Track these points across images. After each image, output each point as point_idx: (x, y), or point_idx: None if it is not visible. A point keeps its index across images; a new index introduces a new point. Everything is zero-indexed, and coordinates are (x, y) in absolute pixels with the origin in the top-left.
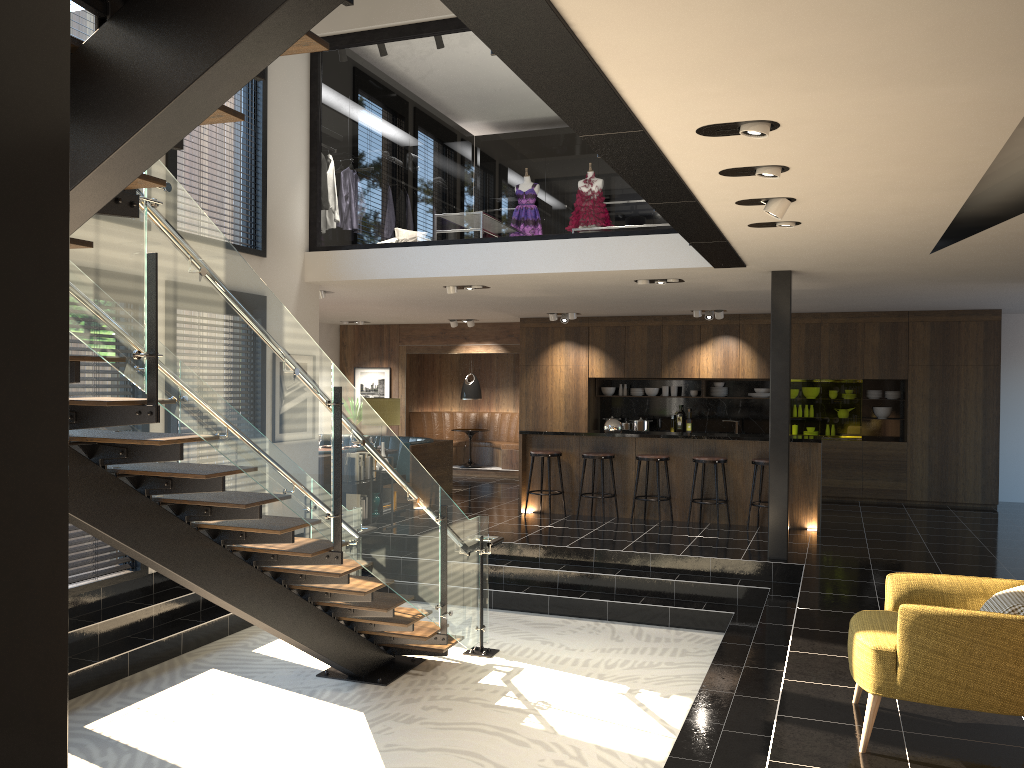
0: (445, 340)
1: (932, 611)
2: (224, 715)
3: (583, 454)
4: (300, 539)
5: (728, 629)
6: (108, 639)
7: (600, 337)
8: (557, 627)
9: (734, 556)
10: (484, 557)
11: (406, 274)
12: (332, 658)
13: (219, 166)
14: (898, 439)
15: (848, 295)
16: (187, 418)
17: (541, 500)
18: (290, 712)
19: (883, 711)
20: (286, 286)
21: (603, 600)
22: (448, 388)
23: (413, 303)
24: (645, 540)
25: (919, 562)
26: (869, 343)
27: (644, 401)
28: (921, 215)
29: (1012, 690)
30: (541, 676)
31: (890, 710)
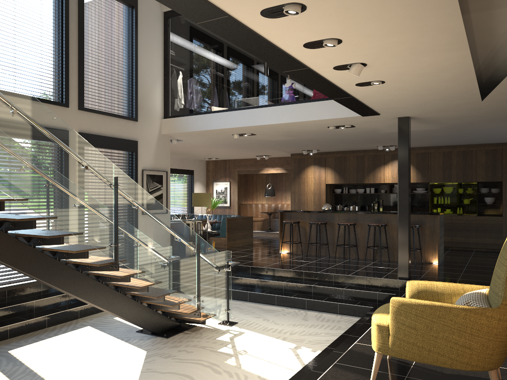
0: (256, 166)
1: (408, 301)
2: (77, 349)
3: (309, 222)
4: (104, 258)
5: (364, 316)
6: (40, 309)
7: (331, 162)
8: (276, 312)
9: (379, 276)
10: (229, 272)
11: (208, 128)
12: (136, 322)
13: (113, 76)
14: (499, 215)
15: (457, 133)
16: (3, 188)
17: (290, 246)
18: (110, 349)
19: (403, 364)
20: (150, 136)
21: (303, 298)
22: (260, 191)
23: (228, 146)
24: (335, 267)
25: (488, 282)
26: (479, 161)
27: (357, 196)
28: (453, 71)
29: (457, 353)
30: (252, 337)
31: (408, 364)
